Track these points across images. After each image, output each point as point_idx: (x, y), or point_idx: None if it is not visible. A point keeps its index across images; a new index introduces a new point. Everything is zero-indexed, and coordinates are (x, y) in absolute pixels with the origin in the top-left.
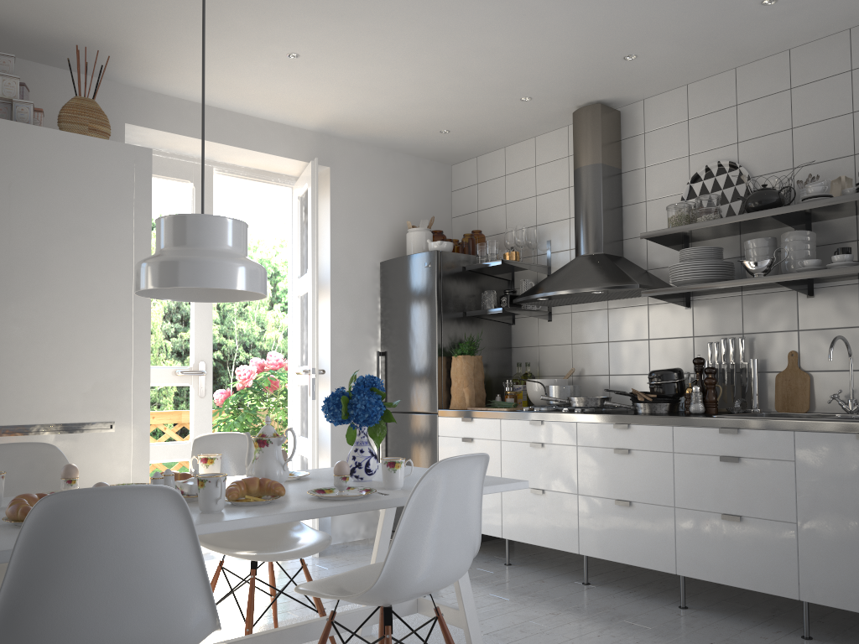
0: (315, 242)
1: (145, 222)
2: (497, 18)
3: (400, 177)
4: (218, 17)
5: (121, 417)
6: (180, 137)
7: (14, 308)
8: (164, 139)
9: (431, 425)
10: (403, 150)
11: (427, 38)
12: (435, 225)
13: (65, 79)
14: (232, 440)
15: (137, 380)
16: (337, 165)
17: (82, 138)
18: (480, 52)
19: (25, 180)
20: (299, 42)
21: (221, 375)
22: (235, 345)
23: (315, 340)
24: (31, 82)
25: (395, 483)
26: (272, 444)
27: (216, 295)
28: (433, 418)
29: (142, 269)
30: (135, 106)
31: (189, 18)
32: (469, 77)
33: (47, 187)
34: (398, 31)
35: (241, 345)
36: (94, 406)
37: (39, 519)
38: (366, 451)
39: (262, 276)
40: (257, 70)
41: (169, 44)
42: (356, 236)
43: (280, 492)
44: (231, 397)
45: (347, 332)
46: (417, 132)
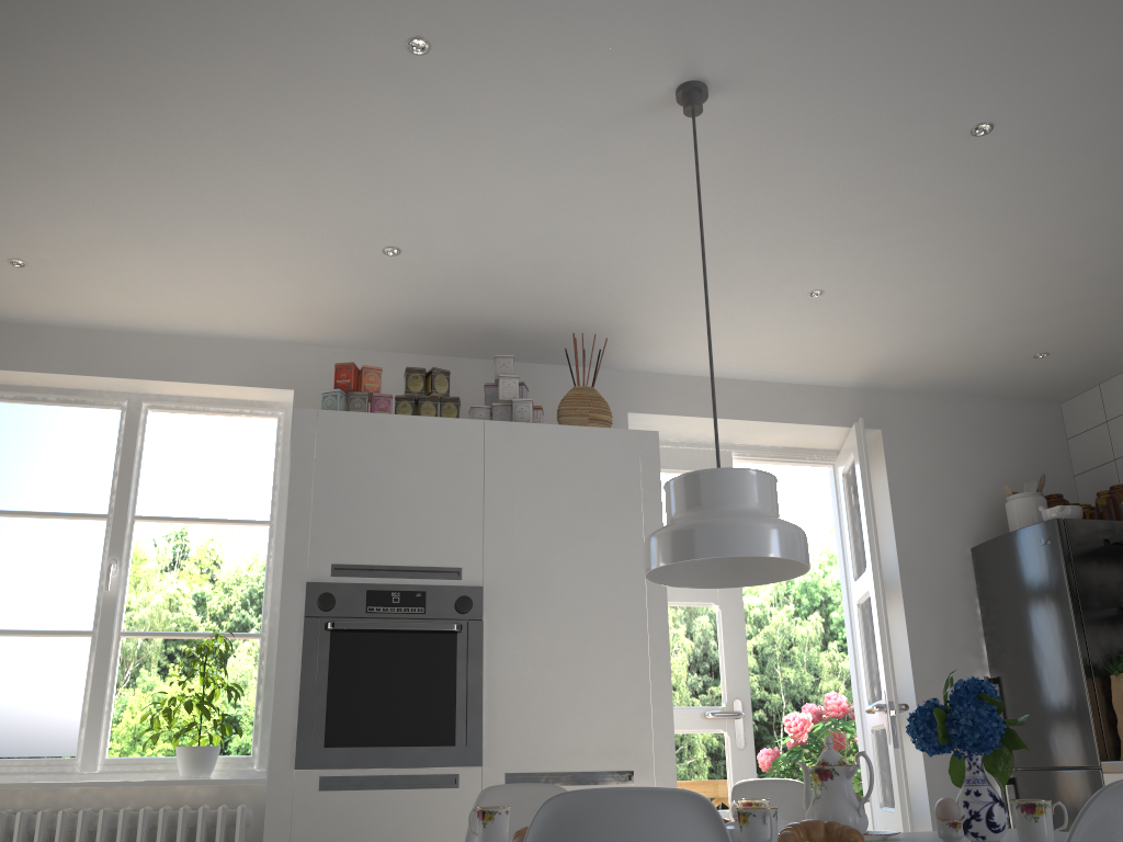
0: (872, 526)
1: (655, 517)
2: (1092, 177)
3: (983, 429)
4: (721, 266)
5: (640, 764)
6: (690, 419)
7: (518, 629)
8: (672, 425)
9: (1093, 787)
10: (983, 393)
11: (992, 229)
12: (1049, 488)
13: (564, 375)
14: (784, 790)
15: (657, 715)
16: (890, 425)
17: (582, 430)
18: (1075, 231)
19: (526, 483)
20: (821, 274)
21: (767, 743)
22: (781, 700)
23: (888, 660)
24: (530, 384)
25: (1040, 839)
26: (837, 775)
27: (743, 577)
28: (1094, 776)
29: (651, 544)
30: (637, 392)
31: (689, 276)
32: (1065, 270)
33: (548, 488)
34: (949, 230)
35: (788, 700)
36: (608, 749)
37: (543, 831)
38: (984, 794)
39: (801, 539)
40: (774, 321)
41: (669, 312)
42: (929, 516)
43: (856, 841)
44: (780, 758)
45: (934, 650)
46: (999, 364)
